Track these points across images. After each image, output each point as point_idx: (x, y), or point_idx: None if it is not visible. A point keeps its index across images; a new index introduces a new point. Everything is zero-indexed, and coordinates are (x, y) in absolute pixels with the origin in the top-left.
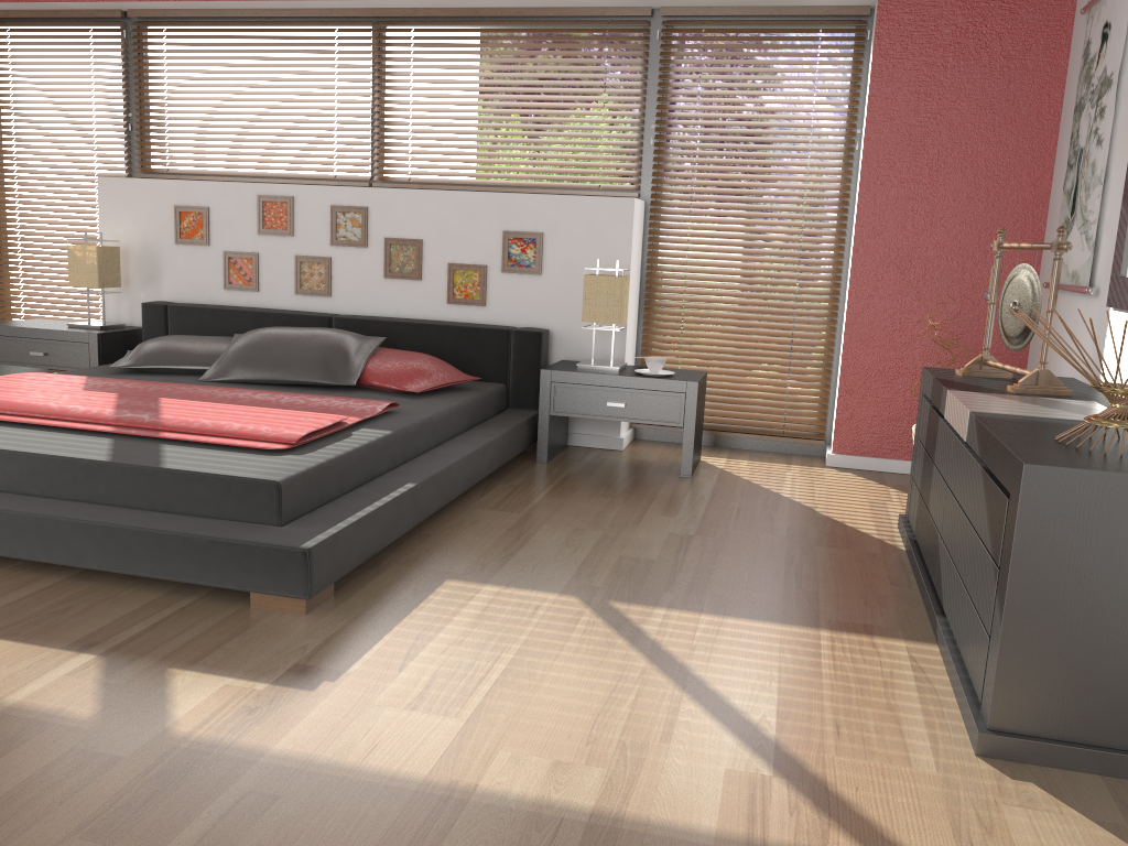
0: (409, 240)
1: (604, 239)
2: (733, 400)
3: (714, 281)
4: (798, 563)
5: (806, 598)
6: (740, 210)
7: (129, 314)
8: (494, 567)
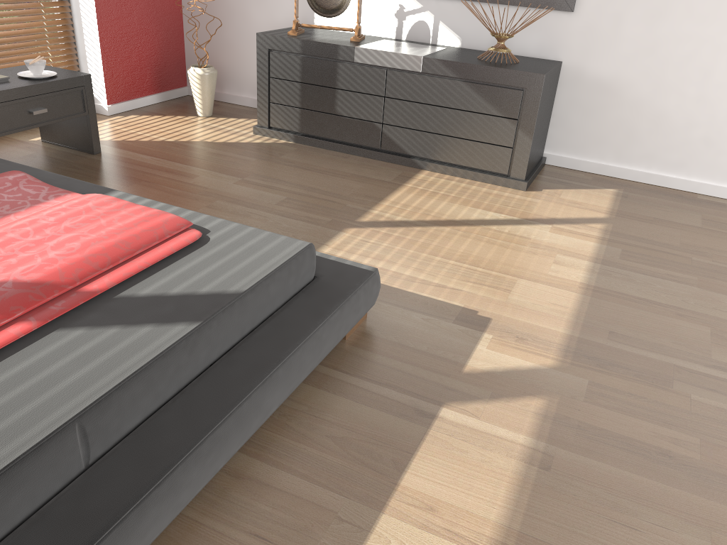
0: None
1: None
2: None
3: None
4: (307, 167)
5: (362, 178)
6: None
7: None
8: None
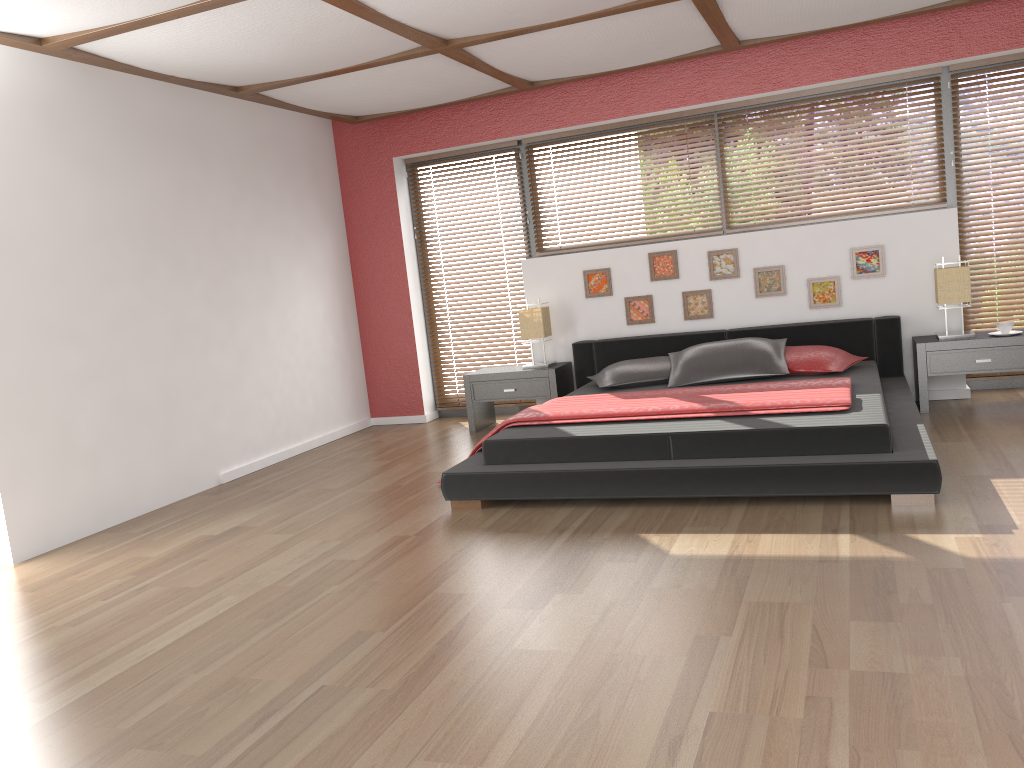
0: (773, 267)
1: (934, 242)
2: None
3: (1020, 259)
4: None
5: None
6: None
7: (552, 354)
8: (1008, 470)
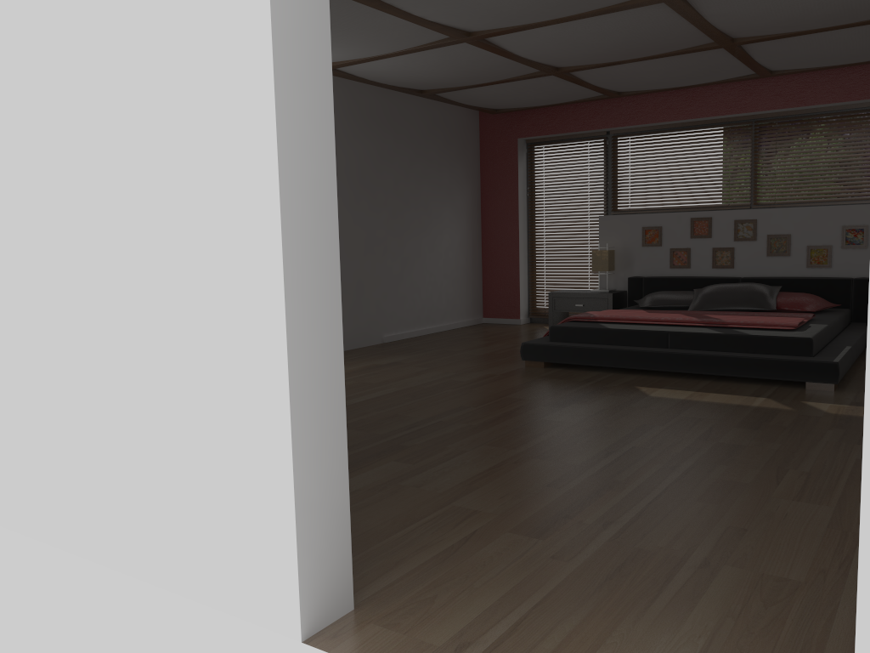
0: (782, 235)
1: None
2: None
3: None
4: None
5: None
6: None
7: (614, 284)
8: None
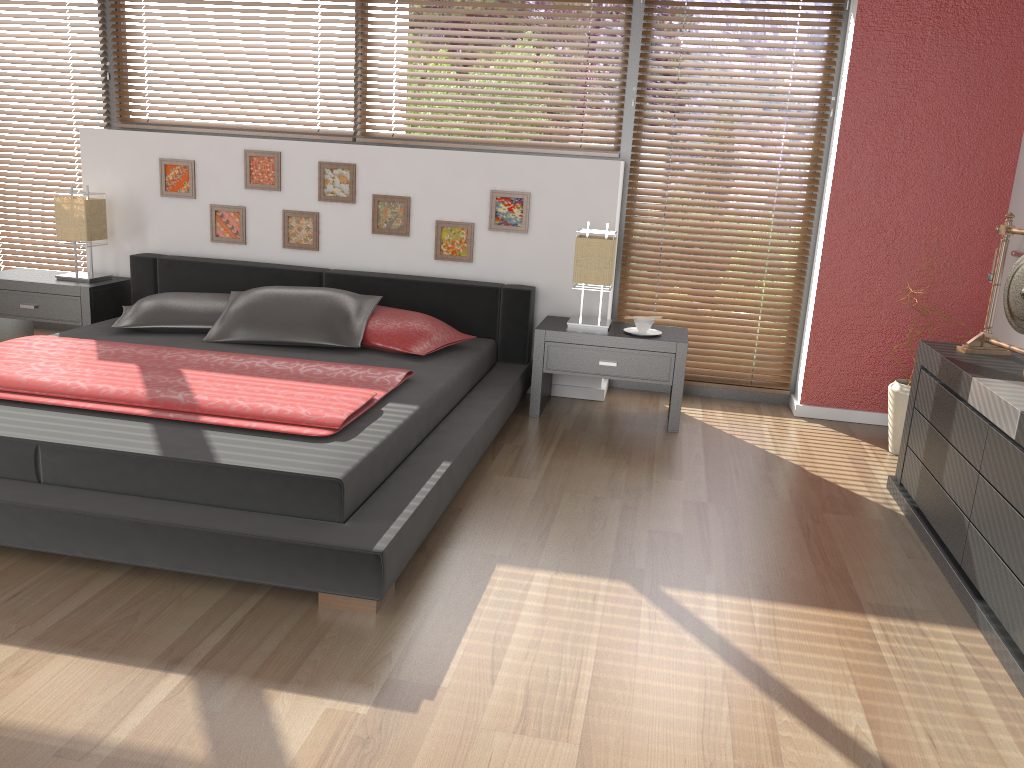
0: (397, 197)
1: (589, 200)
2: (704, 352)
3: (690, 240)
4: (814, 534)
5: (839, 577)
6: (716, 172)
7: (114, 264)
8: (535, 548)
